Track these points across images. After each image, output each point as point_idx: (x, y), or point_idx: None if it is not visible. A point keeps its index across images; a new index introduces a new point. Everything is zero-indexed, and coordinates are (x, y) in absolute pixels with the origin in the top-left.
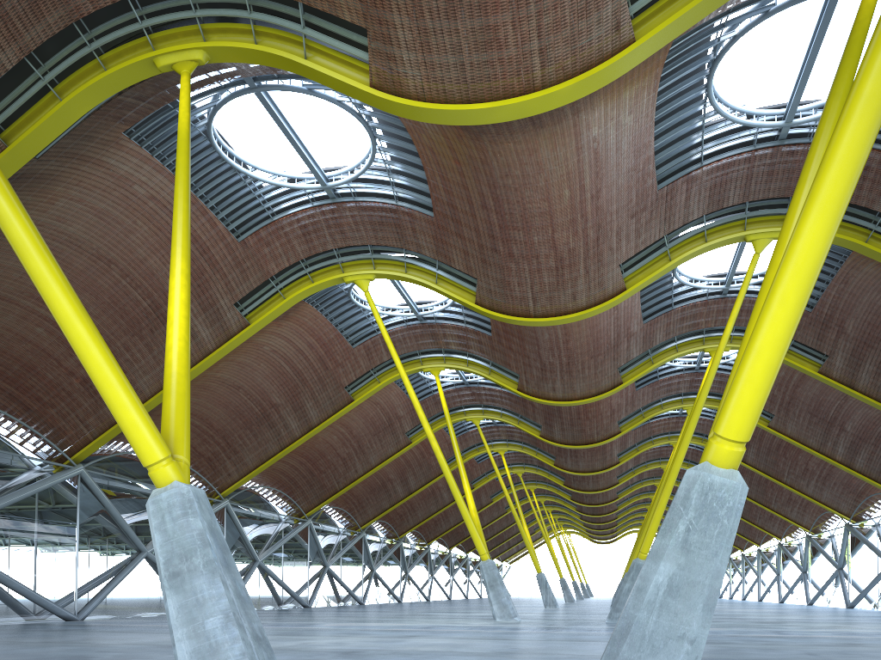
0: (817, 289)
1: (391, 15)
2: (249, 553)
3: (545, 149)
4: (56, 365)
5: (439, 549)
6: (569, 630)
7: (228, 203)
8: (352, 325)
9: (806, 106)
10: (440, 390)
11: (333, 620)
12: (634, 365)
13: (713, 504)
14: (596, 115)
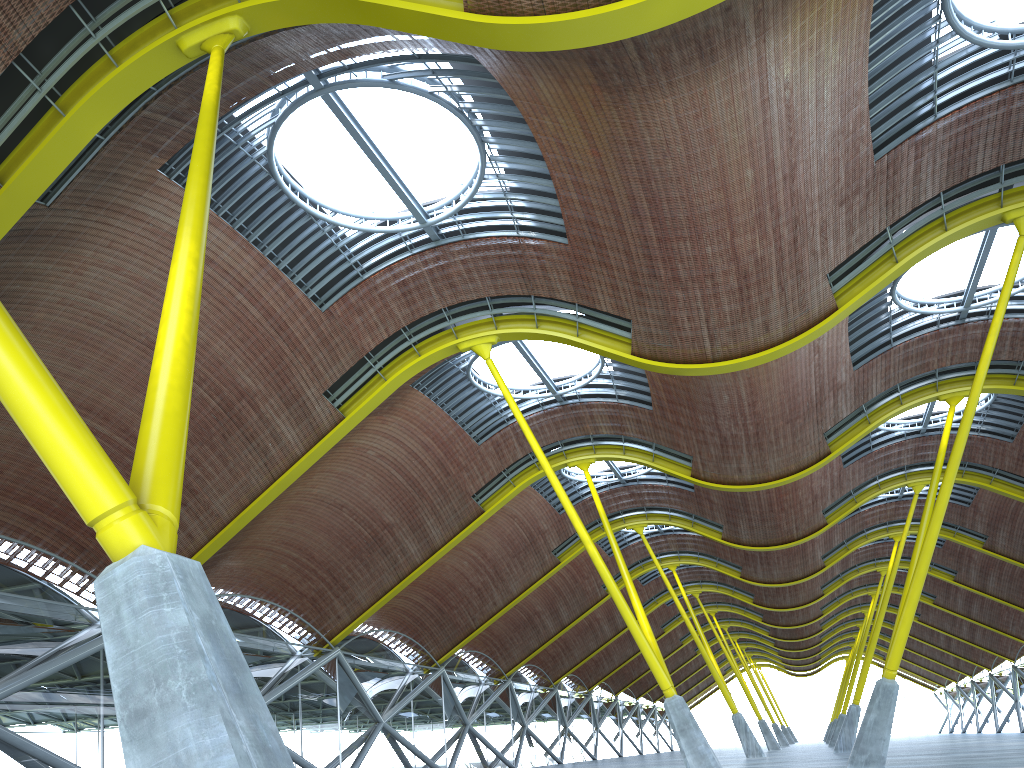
0: None
1: None
2: (369, 714)
3: (718, 105)
4: None
5: (603, 696)
6: None
7: (305, 262)
8: (475, 417)
9: None
10: (592, 487)
11: None
12: (845, 428)
13: None
14: (789, 40)
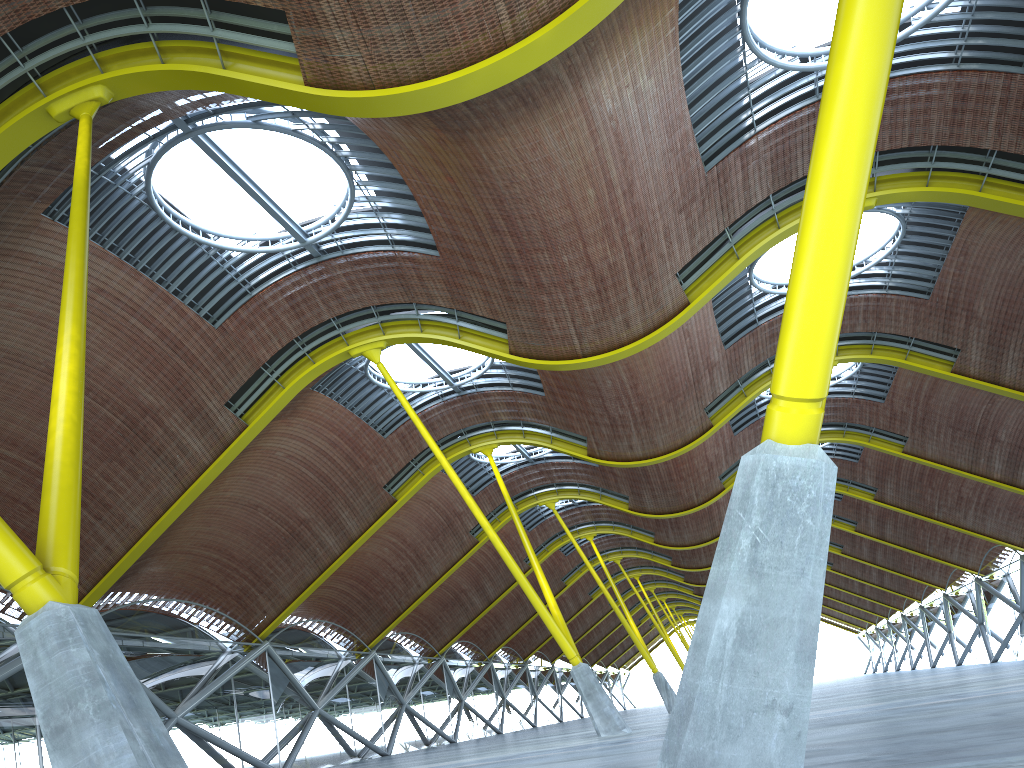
0: (932, 269)
1: None
2: (304, 702)
3: (551, 139)
4: (26, 511)
5: (539, 665)
6: None
7: (194, 283)
8: (379, 411)
9: None
10: (496, 471)
11: (403, 765)
12: (723, 402)
13: (787, 500)
14: (605, 83)
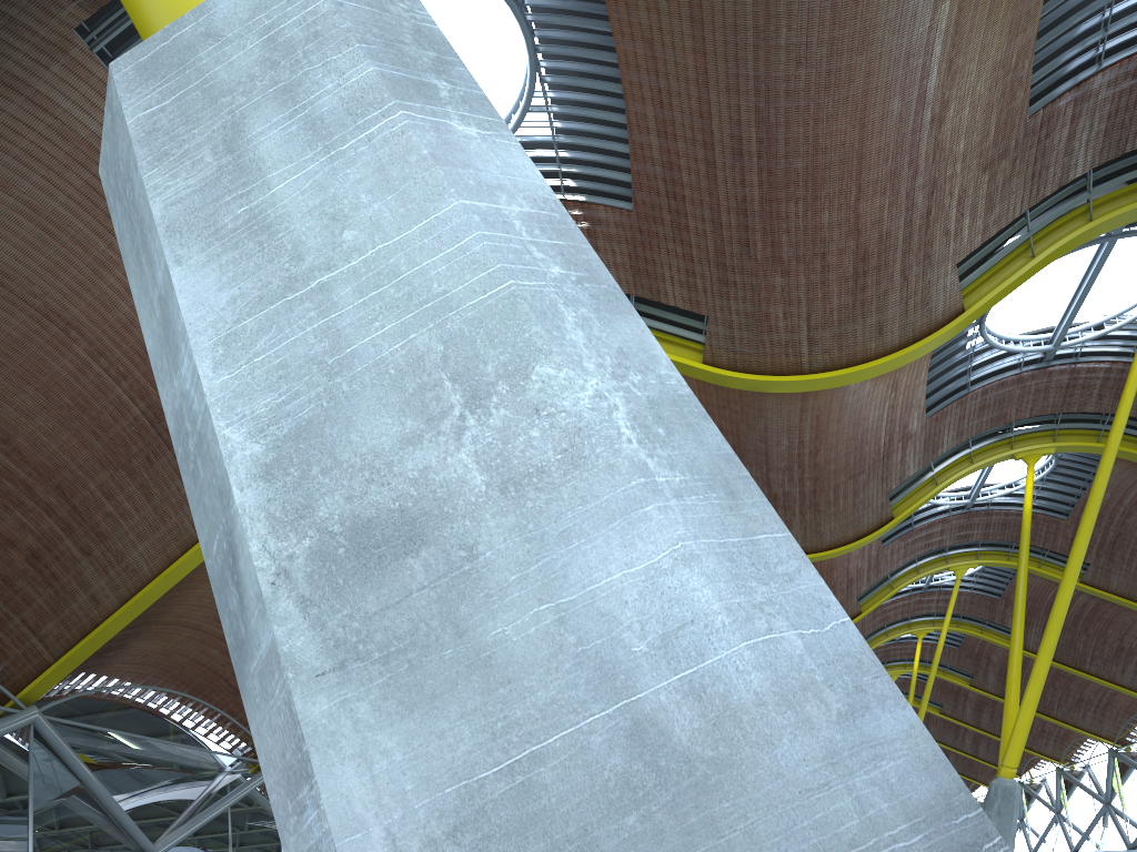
0: None
1: None
2: None
3: None
4: None
5: None
6: None
7: None
8: None
9: None
10: None
11: None
12: (910, 489)
13: None
14: None
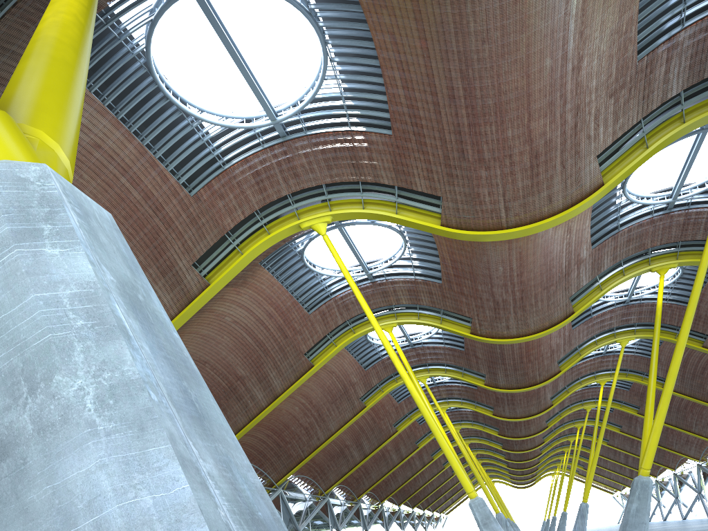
0: None
1: None
2: None
3: None
4: None
5: (390, 507)
6: None
7: (177, 153)
8: (306, 292)
9: None
10: (396, 344)
11: None
12: (584, 293)
13: None
14: None
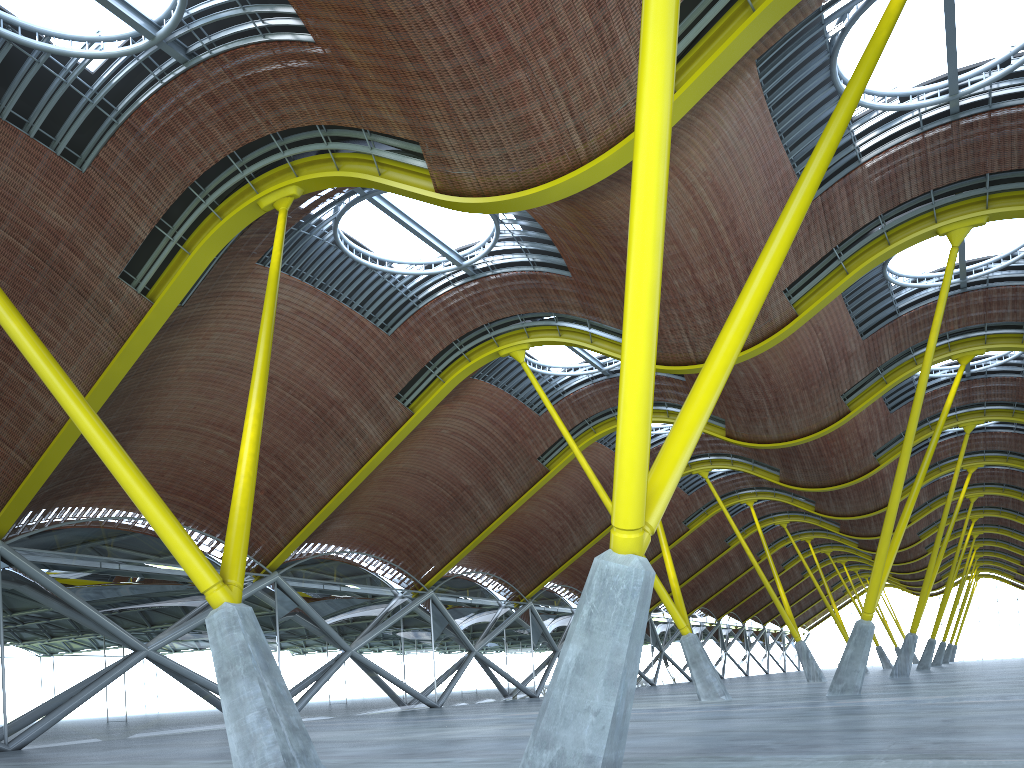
0: None
1: (433, 127)
2: (462, 644)
3: None
4: None
5: (702, 621)
6: (752, 707)
7: (372, 300)
8: (535, 392)
9: (974, 70)
10: None
11: (526, 709)
12: (862, 389)
13: (610, 588)
14: (694, 152)
